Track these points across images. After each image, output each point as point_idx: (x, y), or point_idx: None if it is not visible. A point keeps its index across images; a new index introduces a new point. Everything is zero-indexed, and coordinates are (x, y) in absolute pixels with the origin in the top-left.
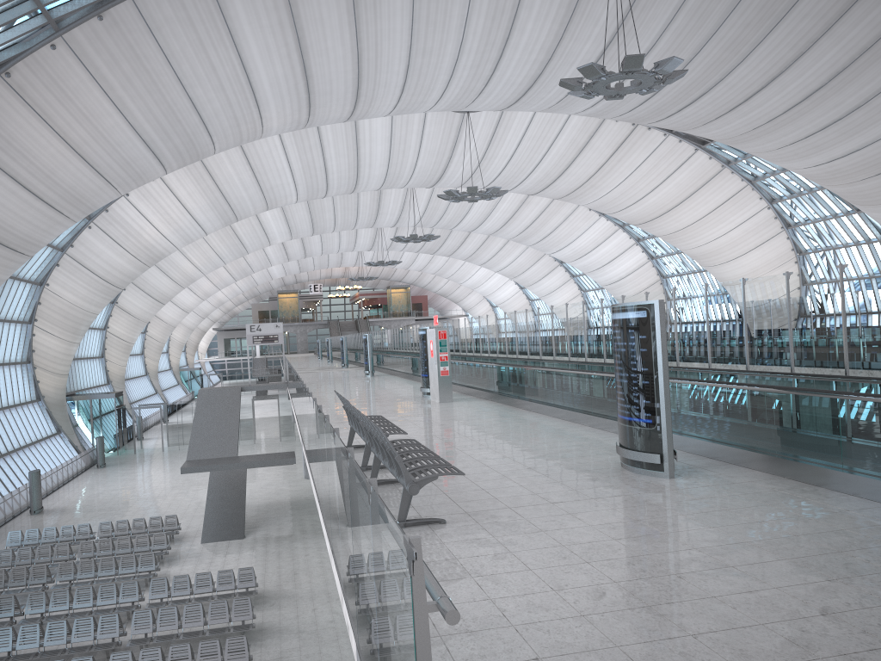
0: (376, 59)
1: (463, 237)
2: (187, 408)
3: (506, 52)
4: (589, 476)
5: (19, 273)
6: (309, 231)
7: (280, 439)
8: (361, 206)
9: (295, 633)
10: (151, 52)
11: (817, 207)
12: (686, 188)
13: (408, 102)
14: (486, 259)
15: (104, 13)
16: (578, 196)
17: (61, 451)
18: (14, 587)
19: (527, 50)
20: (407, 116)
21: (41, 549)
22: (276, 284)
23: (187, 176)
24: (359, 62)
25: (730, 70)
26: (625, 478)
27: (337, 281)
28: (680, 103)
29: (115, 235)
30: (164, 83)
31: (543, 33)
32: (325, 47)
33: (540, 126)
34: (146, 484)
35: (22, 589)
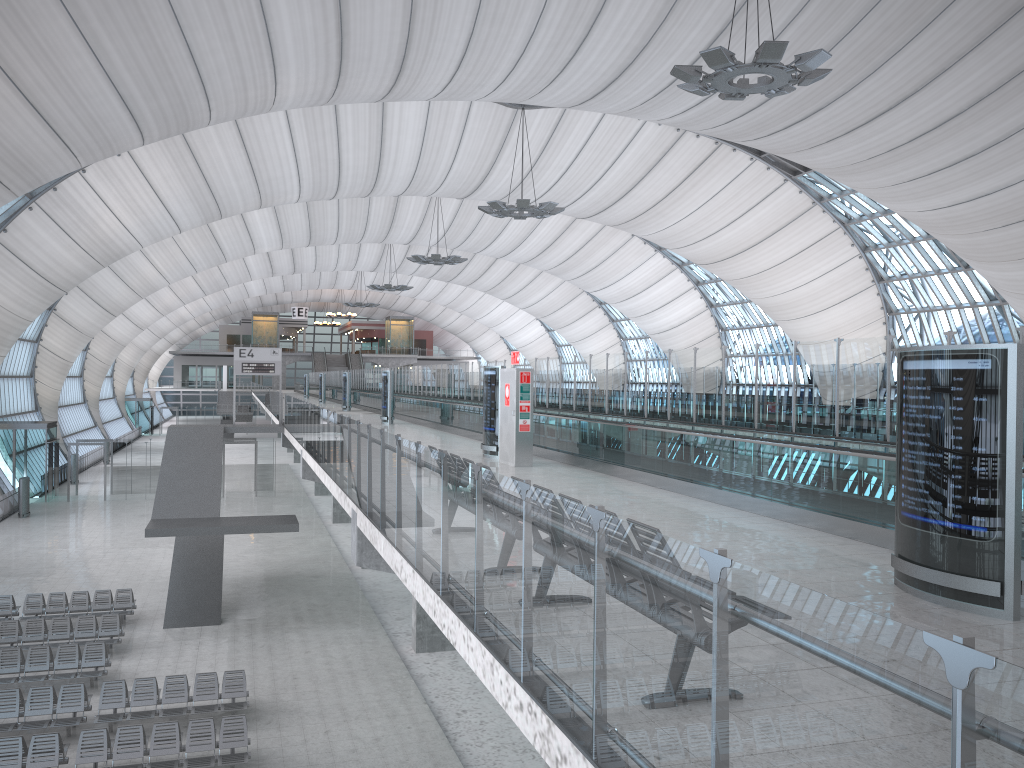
0: (433, 21)
1: (487, 264)
2: (140, 448)
3: (594, 31)
4: (877, 607)
5: None
6: (304, 241)
7: (256, 493)
8: (372, 216)
9: (305, 766)
10: None
11: (918, 261)
12: (769, 225)
13: (461, 84)
14: (512, 293)
15: None
16: (639, 225)
17: None
18: None
19: (620, 31)
20: (447, 106)
21: None
22: (252, 303)
23: (164, 154)
24: (410, 22)
25: (857, 82)
26: (940, 615)
27: (326, 306)
28: (789, 118)
29: (63, 222)
30: (156, 20)
31: (643, 11)
32: None
33: (607, 134)
34: (85, 542)
35: None
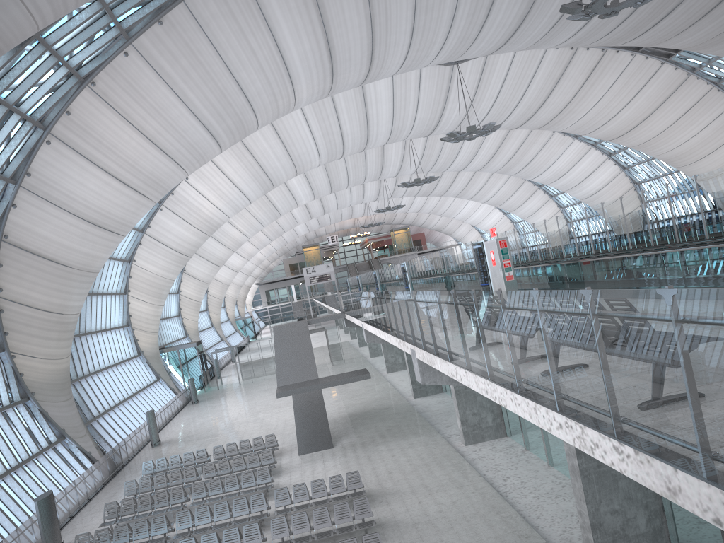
0: (386, 23)
1: (452, 177)
2: (254, 347)
3: None
4: None
5: (113, 253)
6: (328, 190)
7: (332, 363)
8: (368, 163)
9: (411, 524)
10: (203, 47)
11: None
12: (656, 99)
13: (413, 59)
14: (474, 193)
15: (163, 18)
16: (557, 123)
17: (162, 394)
18: (158, 508)
19: None
20: (405, 76)
21: (169, 474)
22: (301, 240)
23: (232, 155)
24: (372, 27)
25: None
26: None
27: (348, 232)
28: (655, 18)
29: (181, 213)
30: (215, 72)
31: None
32: (343, 19)
33: (520, 65)
34: (236, 412)
35: (167, 509)
